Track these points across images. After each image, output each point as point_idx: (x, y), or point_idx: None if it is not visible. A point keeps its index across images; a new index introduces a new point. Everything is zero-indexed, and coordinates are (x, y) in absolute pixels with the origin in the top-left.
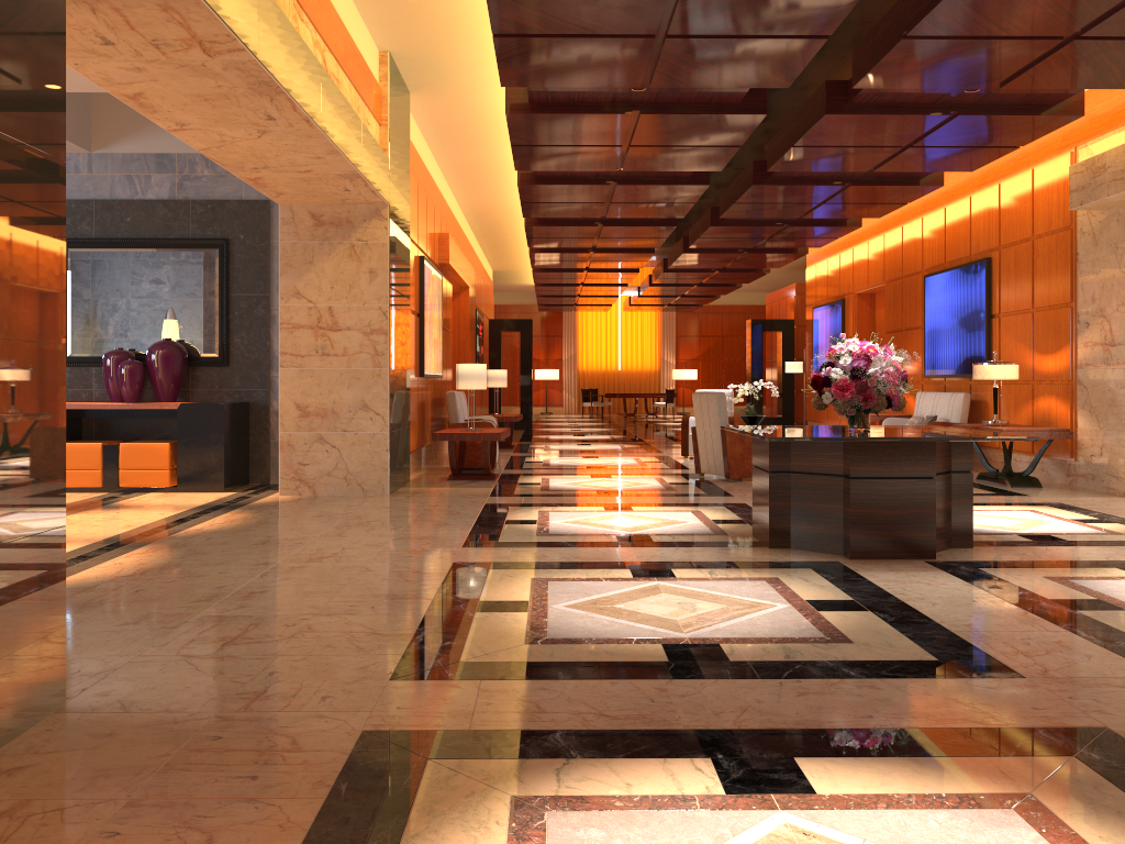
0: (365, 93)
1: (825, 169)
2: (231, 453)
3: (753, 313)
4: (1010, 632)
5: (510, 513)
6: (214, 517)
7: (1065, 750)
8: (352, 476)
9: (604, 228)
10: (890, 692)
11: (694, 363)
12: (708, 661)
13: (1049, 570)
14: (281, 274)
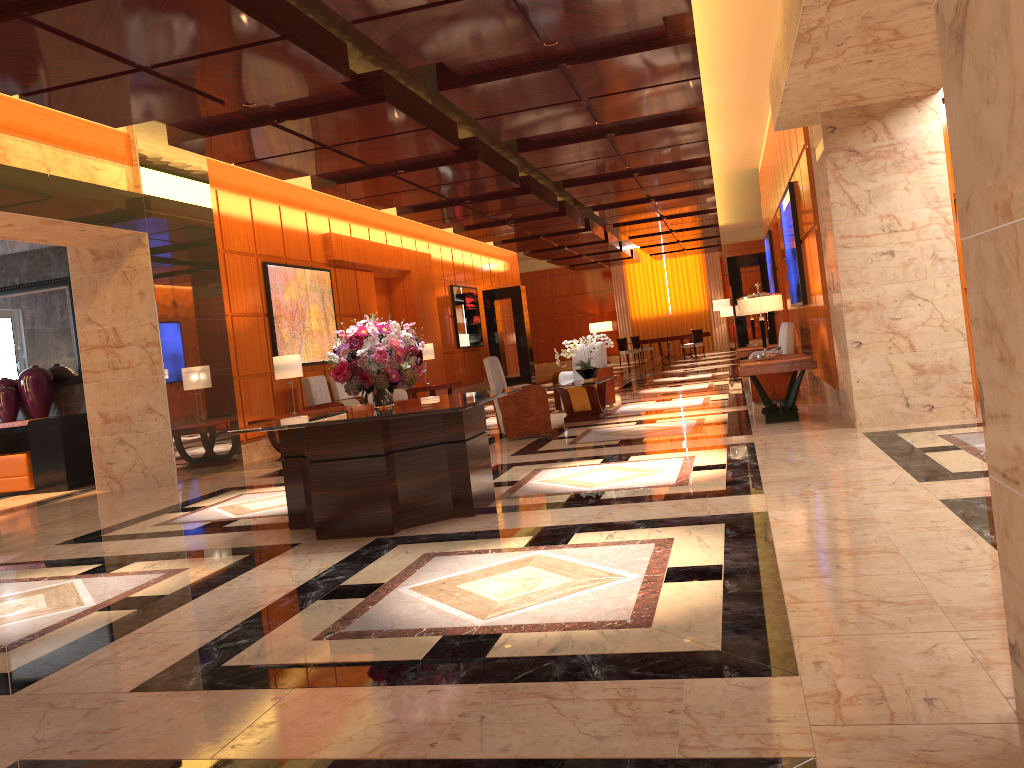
0: (79, 146)
1: (553, 130)
2: (77, 457)
3: None
4: (173, 633)
5: (208, 499)
6: None
7: None
8: (148, 470)
9: (469, 205)
10: None
11: None
12: None
13: (455, 544)
14: (76, 305)
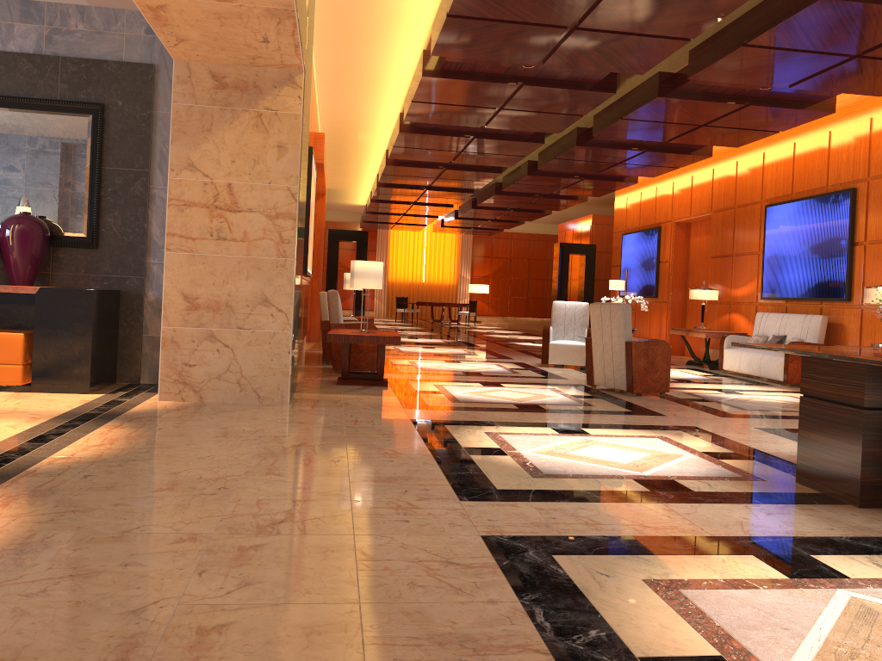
0: None
1: (746, 81)
2: (98, 348)
3: (536, 241)
4: None
5: (456, 436)
6: (86, 433)
7: None
8: (246, 380)
9: (475, 140)
10: None
11: (486, 279)
12: None
13: None
14: (173, 141)
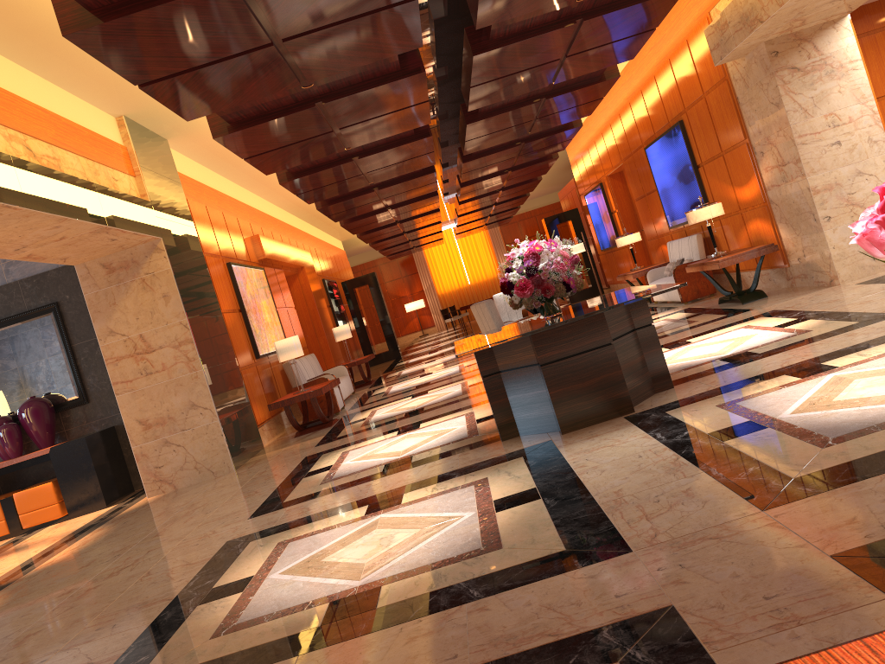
0: (101, 158)
1: (513, 95)
2: (105, 473)
3: (558, 209)
4: (650, 489)
5: (316, 463)
6: (75, 541)
7: (614, 654)
8: (200, 464)
9: (380, 190)
10: (494, 612)
11: None
12: (356, 614)
13: (725, 396)
14: (94, 320)
